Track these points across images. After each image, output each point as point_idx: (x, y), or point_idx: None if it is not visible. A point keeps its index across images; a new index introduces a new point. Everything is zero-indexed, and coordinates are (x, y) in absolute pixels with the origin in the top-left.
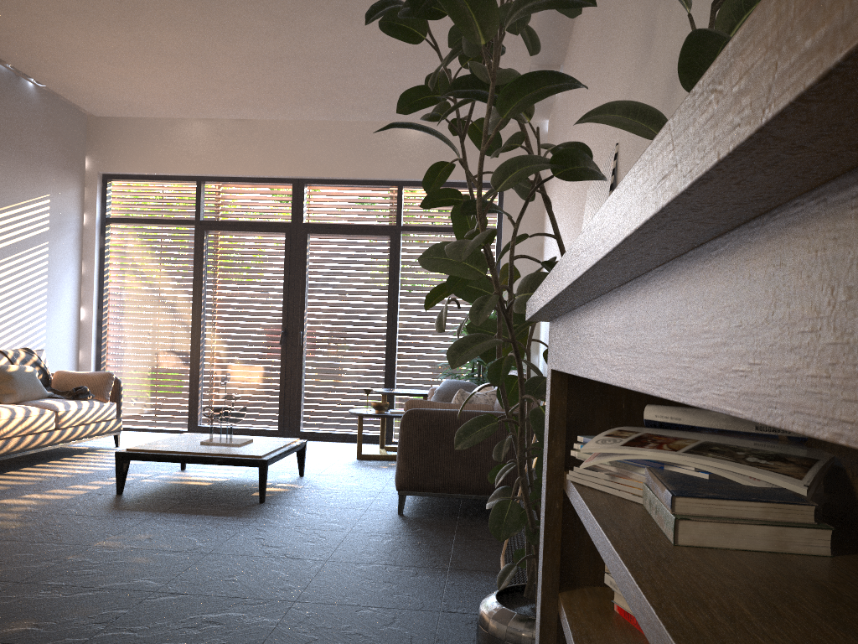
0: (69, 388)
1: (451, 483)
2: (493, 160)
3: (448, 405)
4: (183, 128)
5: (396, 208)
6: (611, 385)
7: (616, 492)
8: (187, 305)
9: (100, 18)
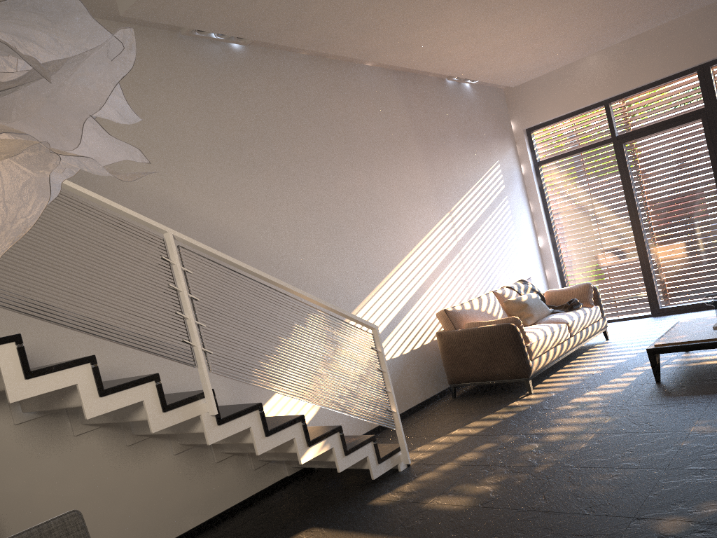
0: (559, 302)
1: None
2: None
3: None
4: (581, 66)
5: None
6: None
7: None
8: (622, 211)
9: (530, 11)
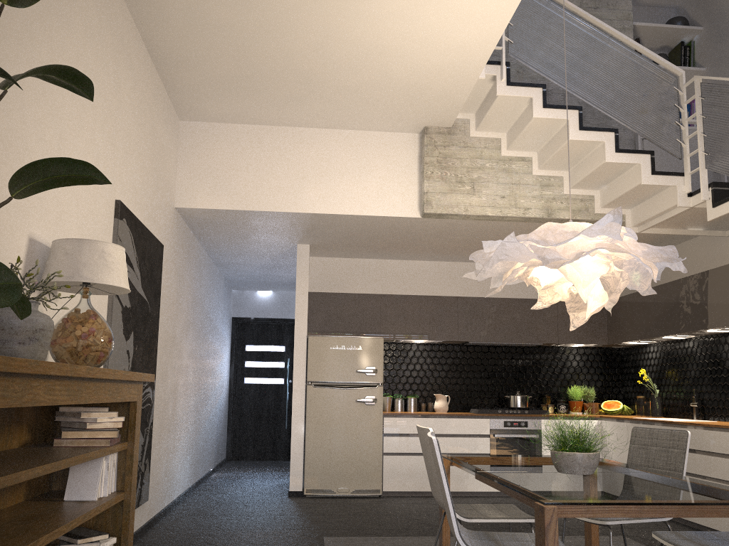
0: None
1: None
2: None
3: None
4: None
5: None
6: None
7: None
8: None
9: None
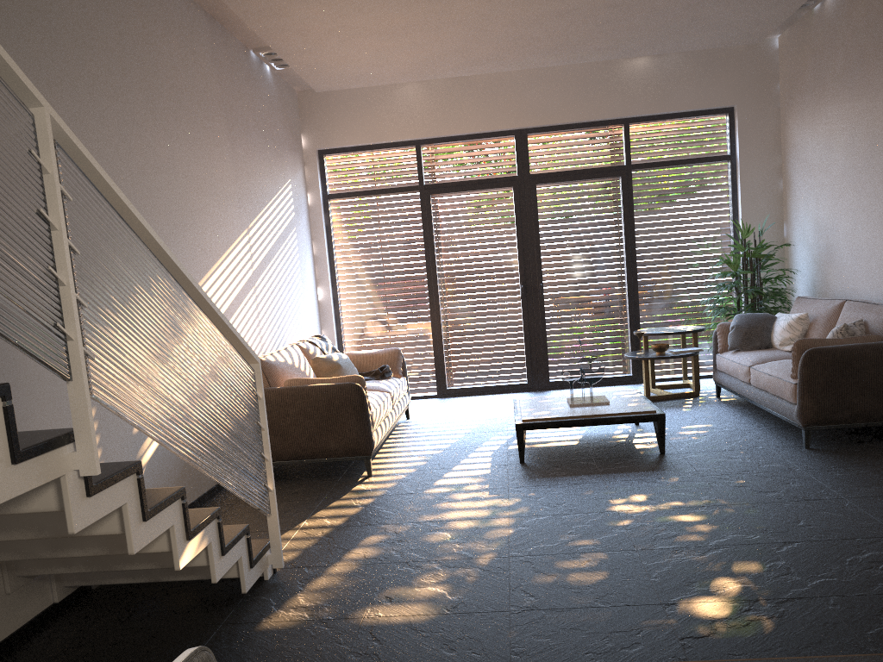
0: (363, 369)
1: (858, 413)
2: (724, 84)
3: (838, 340)
4: (397, 93)
5: (624, 147)
6: None
7: None
8: (419, 272)
9: None
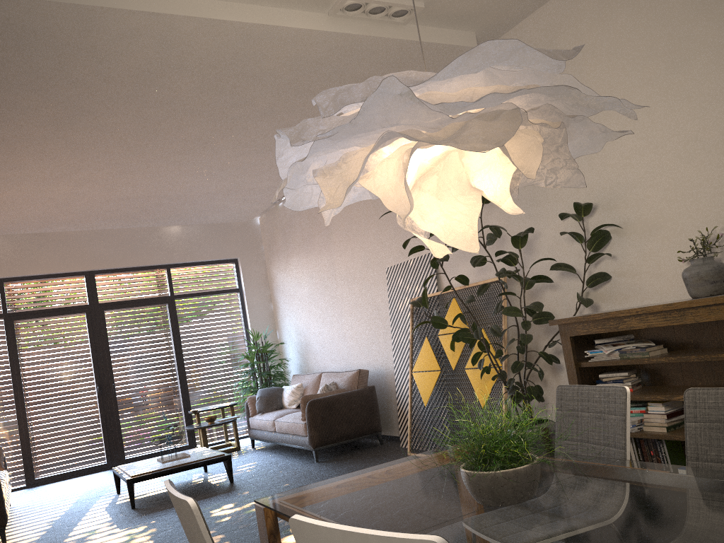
0: None
1: (341, 435)
2: (230, 244)
3: (324, 394)
4: None
5: (168, 283)
6: (576, 338)
7: (609, 358)
8: (5, 383)
9: (24, 181)
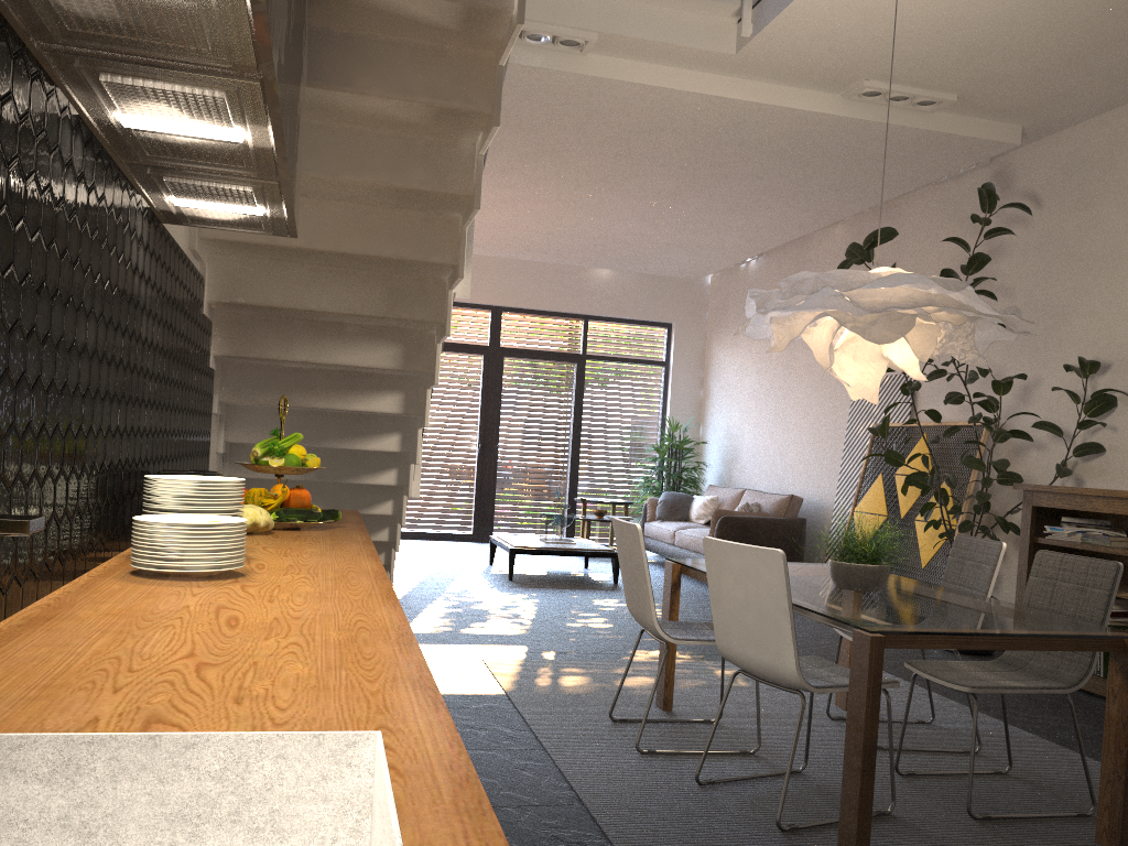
0: None
1: None
2: (667, 304)
3: (742, 513)
4: None
5: (582, 338)
6: (1041, 510)
7: (1069, 539)
8: None
9: None
